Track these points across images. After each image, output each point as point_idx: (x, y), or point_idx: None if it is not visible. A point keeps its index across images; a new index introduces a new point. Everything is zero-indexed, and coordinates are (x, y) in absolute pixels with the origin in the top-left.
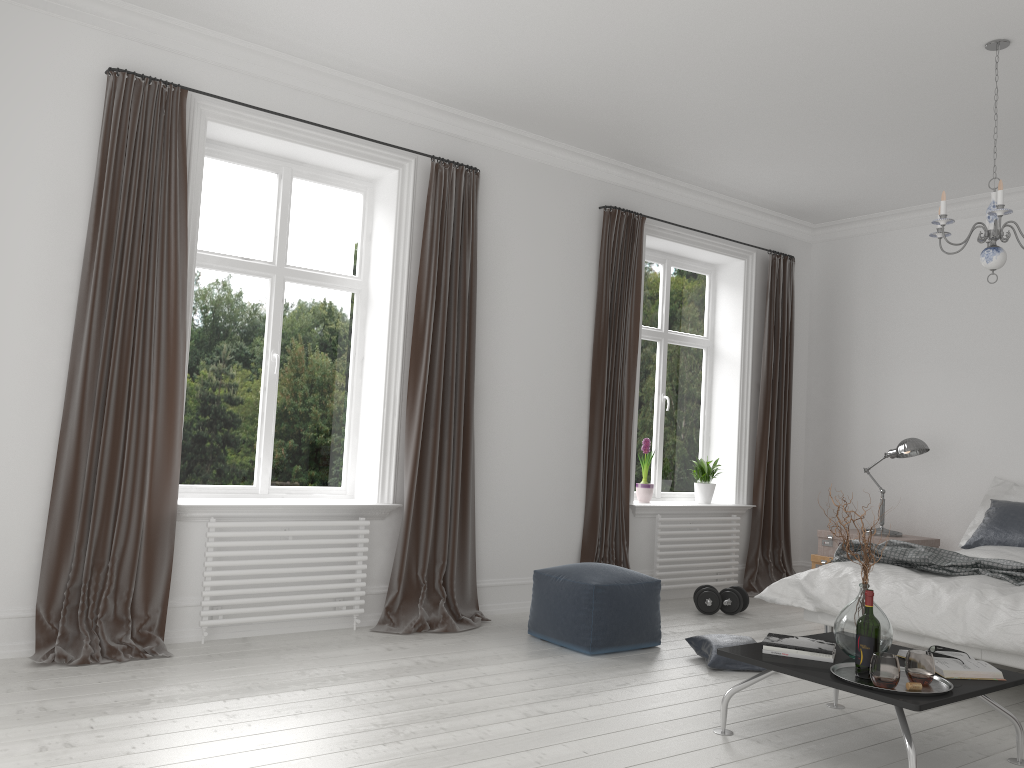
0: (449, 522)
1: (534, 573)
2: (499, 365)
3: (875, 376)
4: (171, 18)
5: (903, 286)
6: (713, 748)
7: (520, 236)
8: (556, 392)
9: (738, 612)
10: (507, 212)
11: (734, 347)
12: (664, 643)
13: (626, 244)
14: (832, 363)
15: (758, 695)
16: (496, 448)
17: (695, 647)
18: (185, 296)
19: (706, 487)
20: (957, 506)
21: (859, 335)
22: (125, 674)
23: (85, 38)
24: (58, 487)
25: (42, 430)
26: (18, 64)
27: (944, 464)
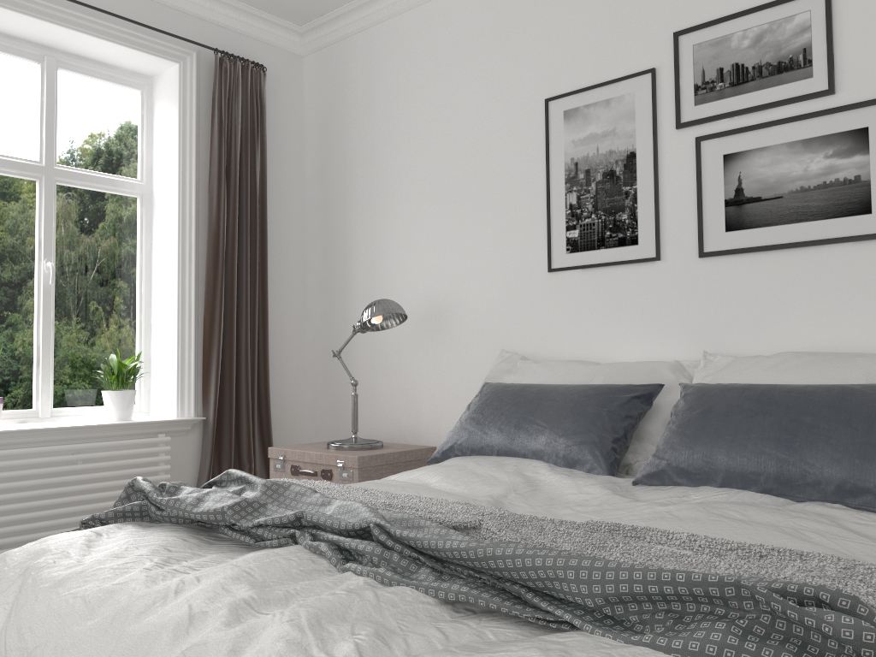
0: None
1: None
2: None
3: (373, 225)
4: None
5: (399, 96)
6: None
7: None
8: None
9: None
10: None
11: (172, 191)
12: None
13: None
14: (329, 214)
15: None
16: None
17: None
18: None
19: (119, 396)
20: (466, 397)
21: (355, 171)
22: None
23: None
24: None
25: None
26: None
27: (450, 338)
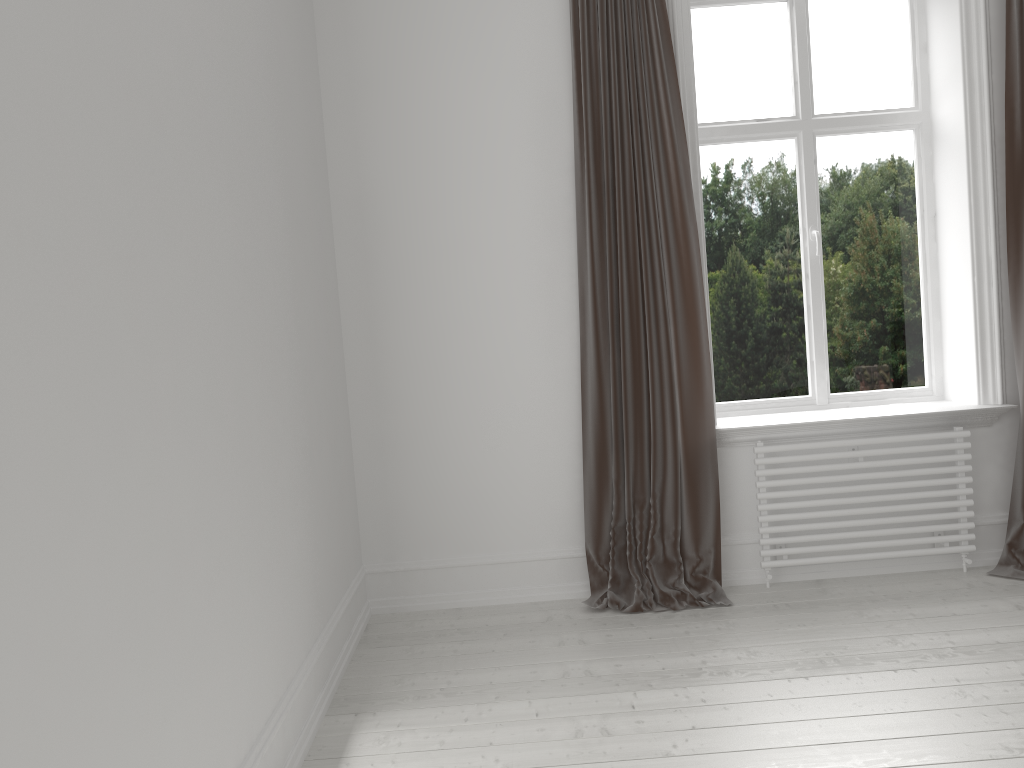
0: None
1: None
2: None
3: None
4: None
5: None
6: None
7: None
8: None
9: None
10: None
11: None
12: None
13: None
14: None
15: None
16: None
17: None
18: (689, 182)
19: None
20: None
21: None
22: (678, 628)
23: None
24: (587, 420)
25: (563, 361)
26: None
27: None
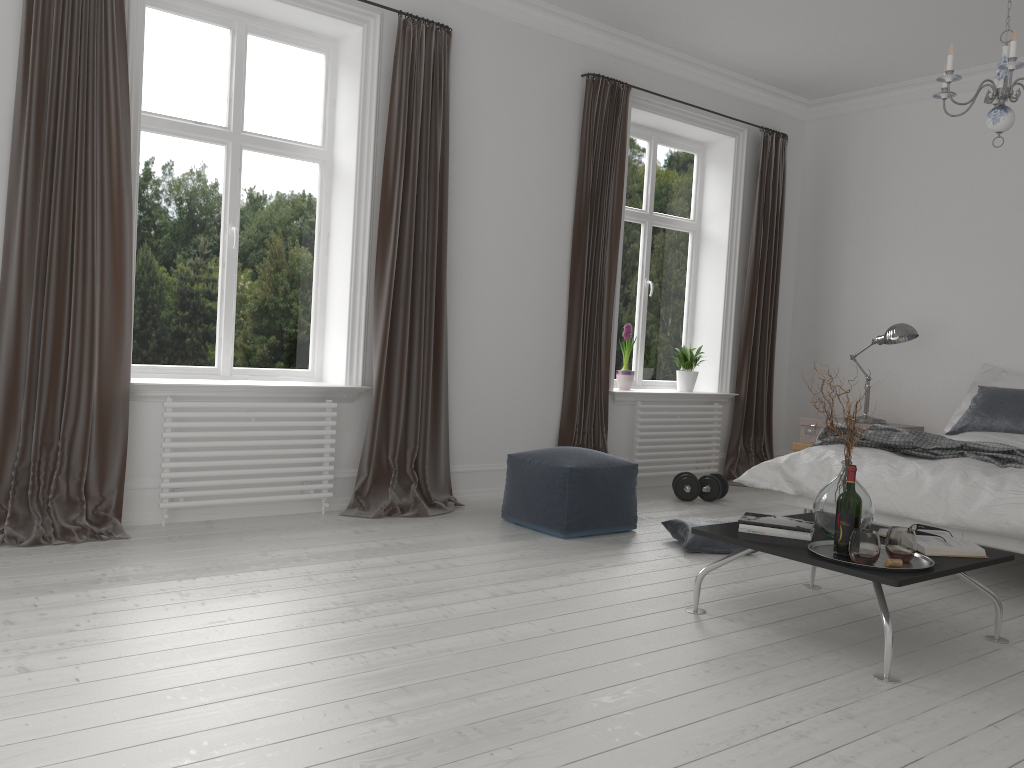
0: (421, 406)
1: (508, 457)
2: (473, 243)
3: (866, 261)
4: None
5: (900, 166)
6: (684, 626)
7: (496, 104)
8: (534, 273)
9: (717, 499)
10: (482, 77)
11: (721, 230)
12: (640, 527)
13: (610, 116)
14: (822, 248)
15: (733, 576)
16: (470, 331)
17: (671, 531)
18: (129, 159)
19: (688, 375)
20: (943, 394)
21: (851, 219)
22: (78, 555)
23: None
24: None
25: None
26: None
27: (932, 351)
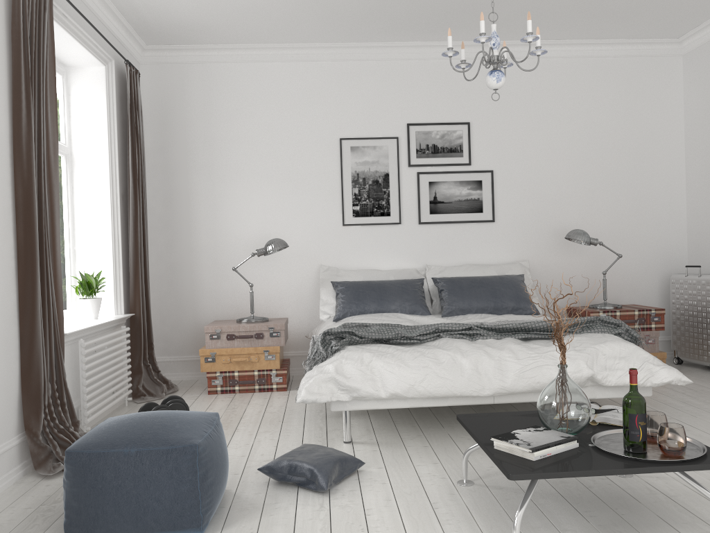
0: None
1: (70, 455)
2: None
3: (213, 189)
4: None
5: (234, 112)
6: None
7: None
8: None
9: None
10: None
11: (100, 156)
12: None
13: (39, 10)
14: (170, 177)
15: (414, 501)
16: None
17: (278, 474)
18: None
19: (95, 302)
20: (290, 290)
21: (196, 152)
22: None
23: None
24: None
25: None
26: None
27: (278, 259)
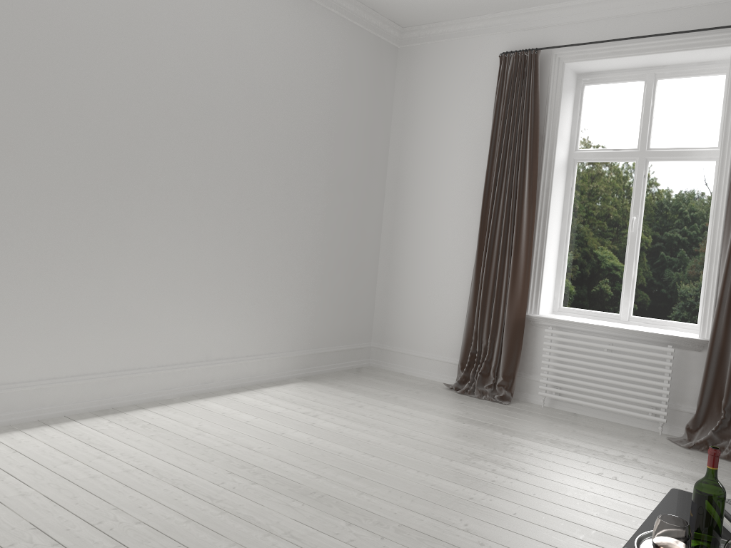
0: None
1: None
2: None
3: None
4: (532, 8)
5: None
6: None
7: None
8: None
9: None
10: None
11: None
12: None
13: None
14: None
15: None
16: None
17: None
18: (535, 182)
19: None
20: None
21: None
22: (462, 401)
23: (493, 41)
24: (470, 297)
25: (468, 265)
26: (462, 70)
27: None
